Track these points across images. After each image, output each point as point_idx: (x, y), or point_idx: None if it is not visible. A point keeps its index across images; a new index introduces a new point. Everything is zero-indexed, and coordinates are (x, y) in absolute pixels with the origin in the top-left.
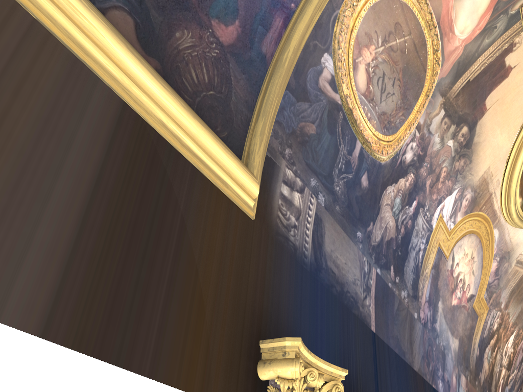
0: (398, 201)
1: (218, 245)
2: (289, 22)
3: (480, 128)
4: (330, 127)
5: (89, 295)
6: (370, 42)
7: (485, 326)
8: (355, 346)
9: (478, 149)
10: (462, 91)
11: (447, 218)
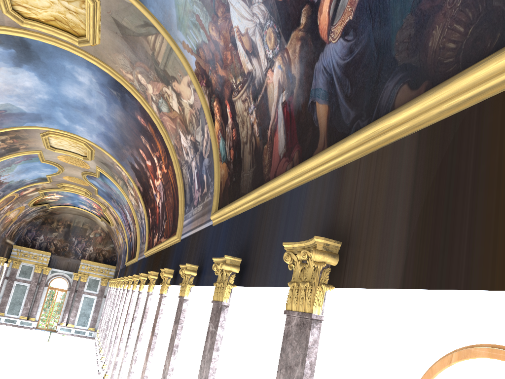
0: None
1: None
2: None
3: None
4: None
5: (418, 257)
6: None
7: None
8: None
9: None
10: None
11: None
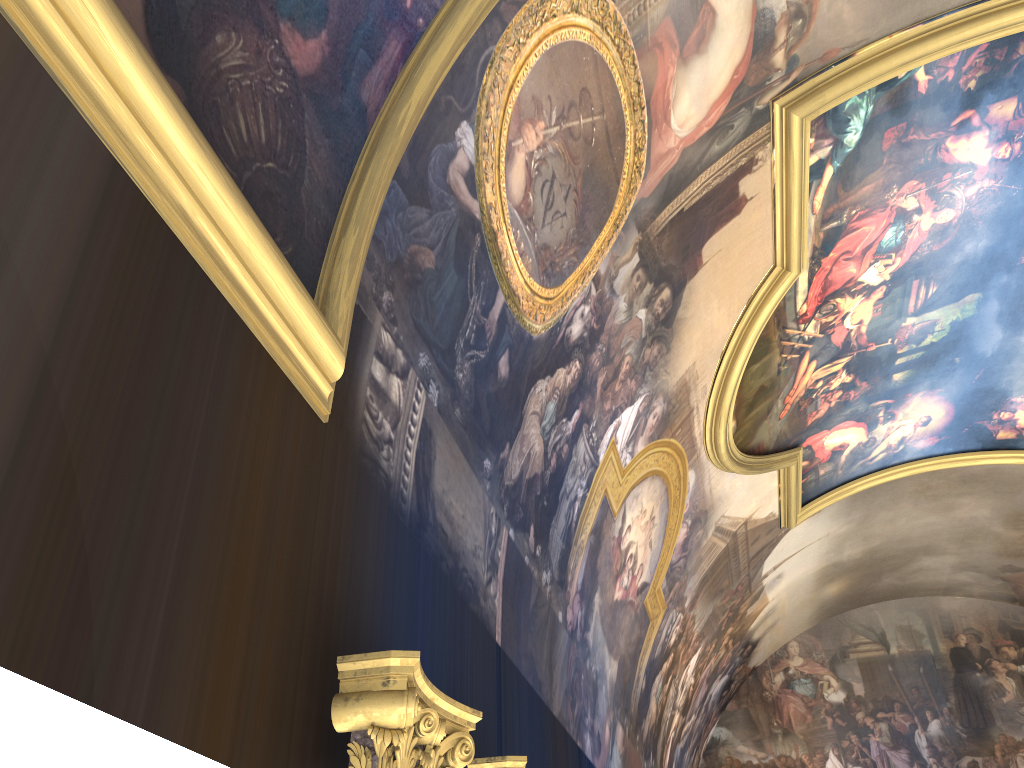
0: (552, 408)
1: (268, 468)
2: (412, 52)
3: (690, 294)
4: (459, 260)
5: (41, 556)
6: (538, 115)
7: (658, 638)
8: (472, 670)
9: (682, 330)
10: (671, 226)
11: (623, 445)
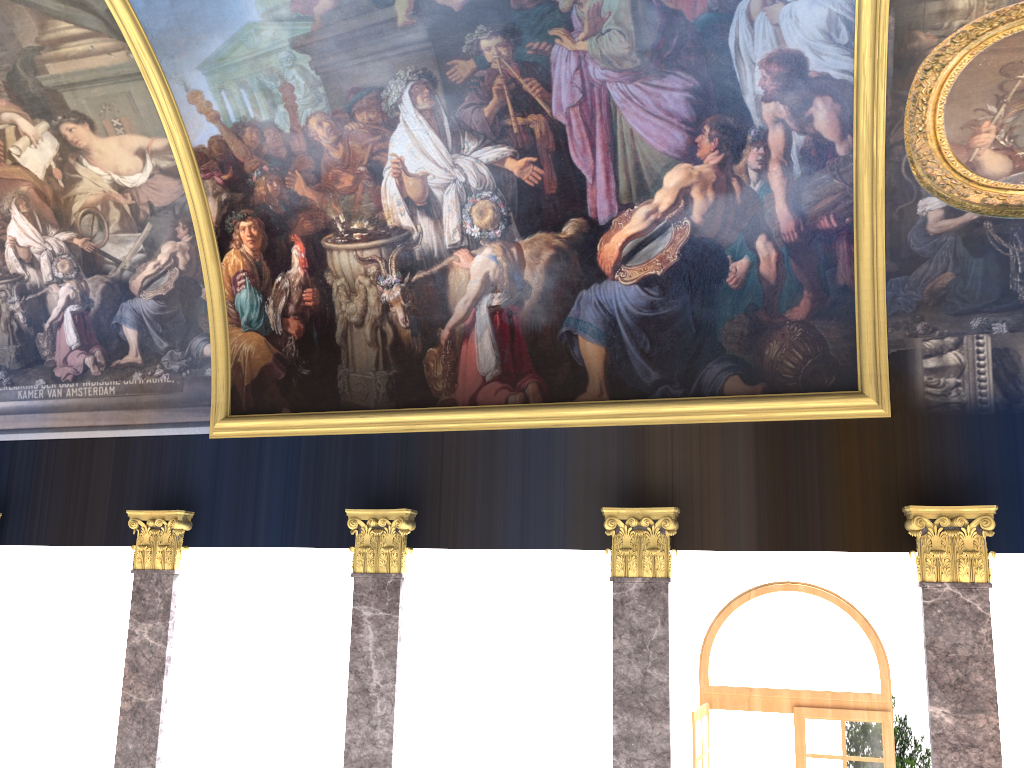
0: None
1: (855, 457)
2: (853, 234)
3: None
4: (976, 250)
5: (773, 527)
6: (976, 126)
7: None
8: None
9: None
10: None
11: None
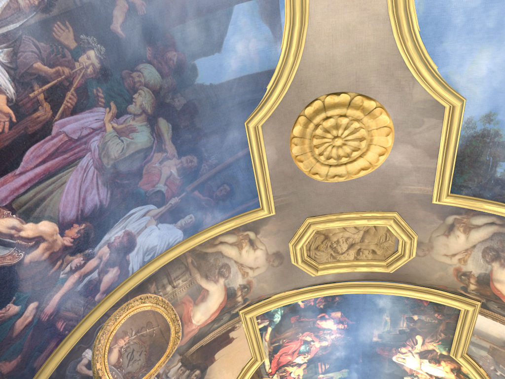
0: None
1: None
2: (61, 342)
3: (210, 370)
4: None
5: None
6: (125, 335)
7: None
8: None
9: None
10: (197, 350)
11: None
